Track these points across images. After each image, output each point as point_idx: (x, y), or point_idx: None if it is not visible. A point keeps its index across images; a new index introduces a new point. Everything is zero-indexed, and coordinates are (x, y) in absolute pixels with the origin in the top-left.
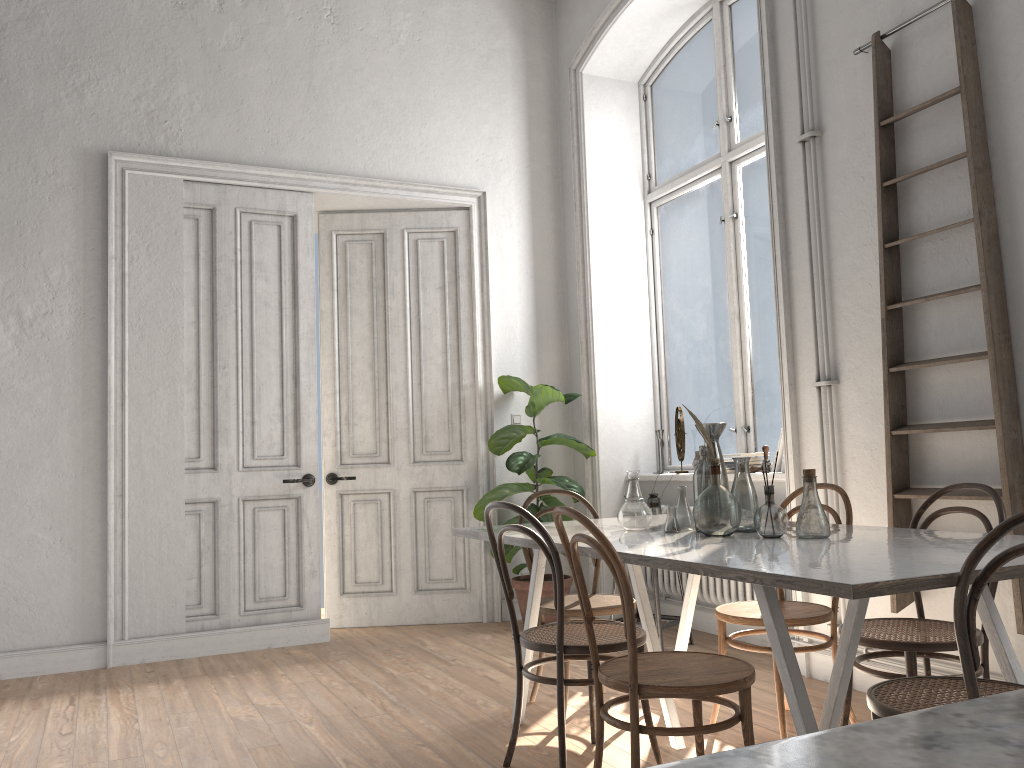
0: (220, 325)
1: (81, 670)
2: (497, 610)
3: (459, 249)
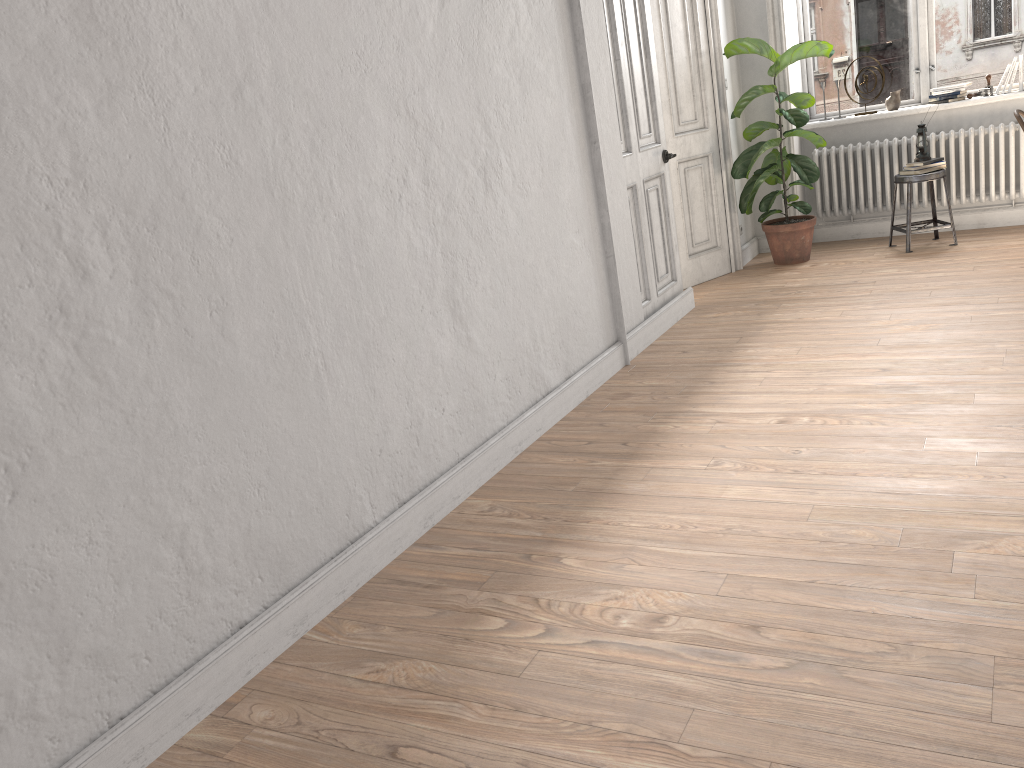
0: None
1: (617, 372)
2: (738, 260)
3: None
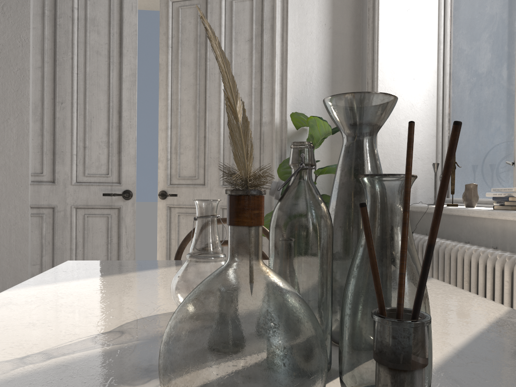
0: (59, 69)
1: None
2: None
3: (265, 5)
